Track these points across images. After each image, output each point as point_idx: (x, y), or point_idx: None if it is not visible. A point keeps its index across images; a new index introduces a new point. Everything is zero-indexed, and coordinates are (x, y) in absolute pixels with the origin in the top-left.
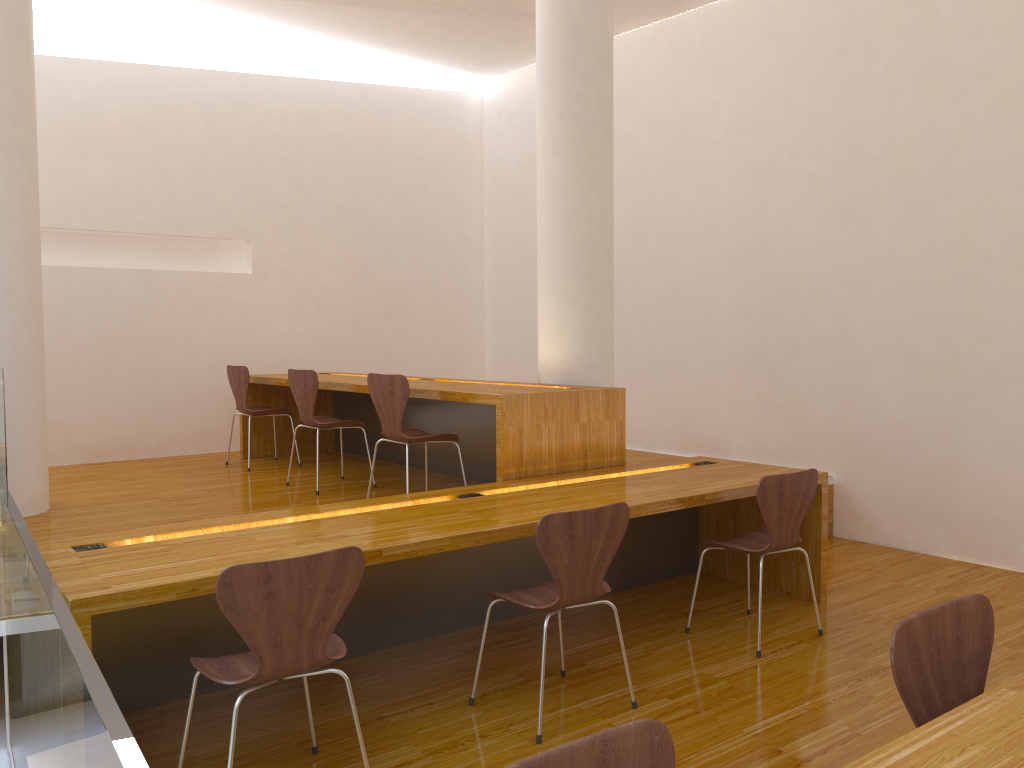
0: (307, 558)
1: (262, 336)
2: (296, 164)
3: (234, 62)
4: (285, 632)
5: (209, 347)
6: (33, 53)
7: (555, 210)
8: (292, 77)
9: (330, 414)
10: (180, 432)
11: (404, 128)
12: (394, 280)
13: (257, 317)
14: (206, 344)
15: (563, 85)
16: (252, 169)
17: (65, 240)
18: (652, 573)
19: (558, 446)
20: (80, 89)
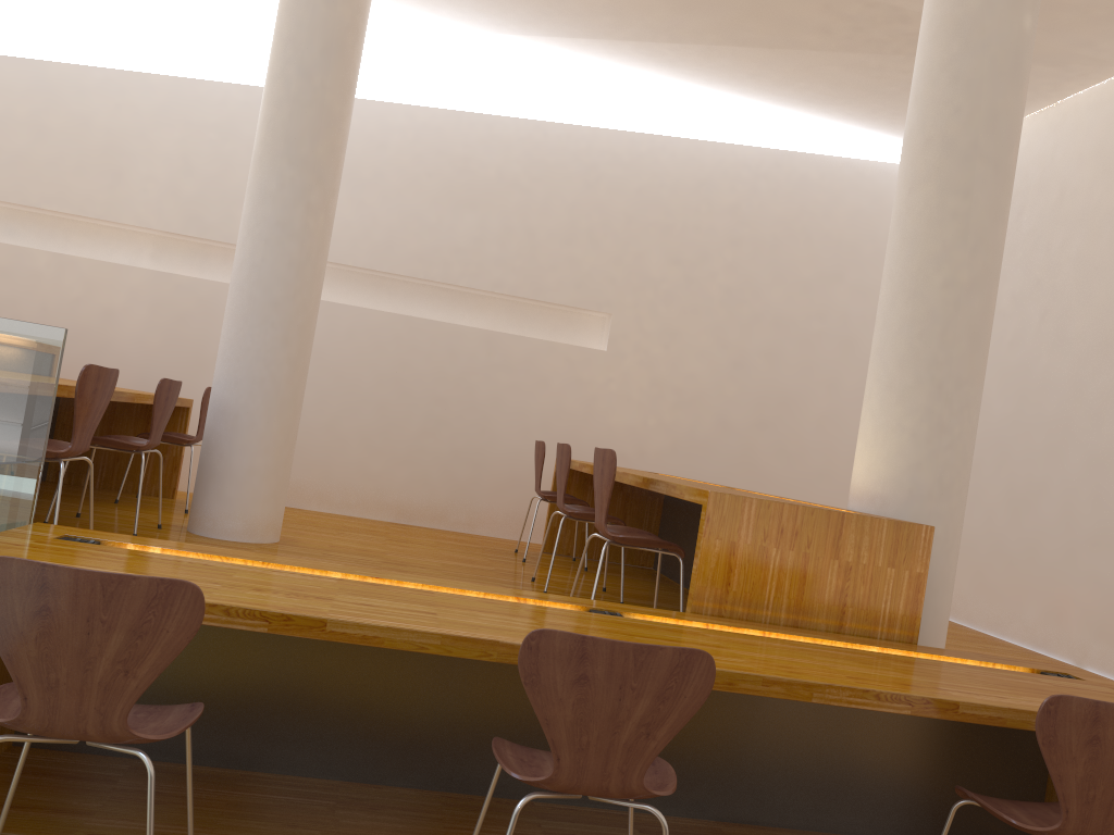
0: (105, 576)
1: (605, 422)
2: (680, 235)
3: (631, 122)
4: (62, 672)
5: (543, 424)
6: (353, 75)
7: (899, 270)
8: (692, 139)
9: (655, 523)
10: (495, 511)
11: (823, 204)
12: (779, 383)
13: (603, 400)
14: (541, 420)
15: (936, 99)
16: (627, 236)
17: (425, 293)
18: (938, 828)
19: (795, 586)
20: (463, 142)
